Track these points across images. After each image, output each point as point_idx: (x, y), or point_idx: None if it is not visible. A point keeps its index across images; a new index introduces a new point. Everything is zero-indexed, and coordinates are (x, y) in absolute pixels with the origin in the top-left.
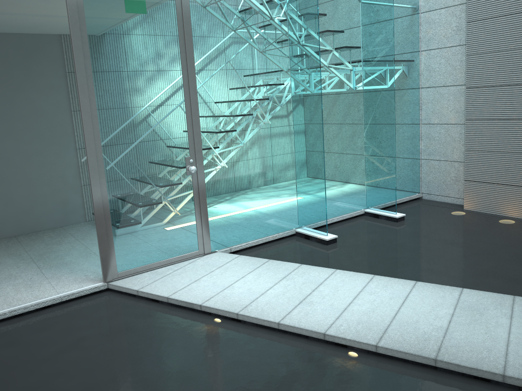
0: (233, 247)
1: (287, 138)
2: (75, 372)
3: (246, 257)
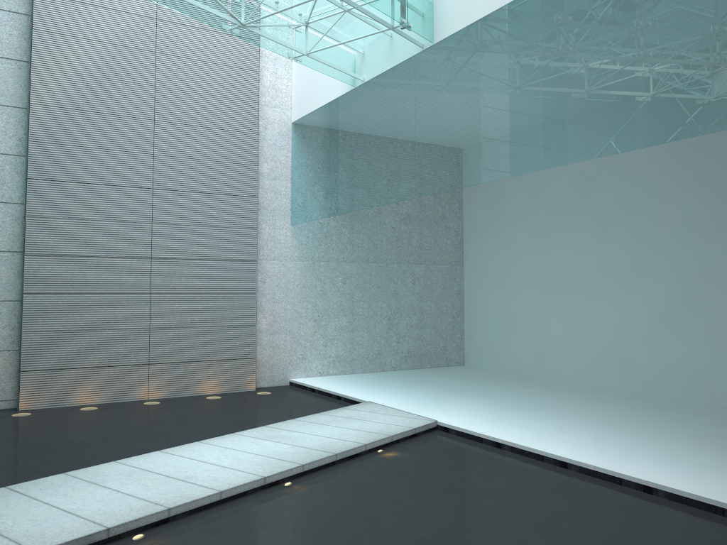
0: None
1: None
2: None
3: None
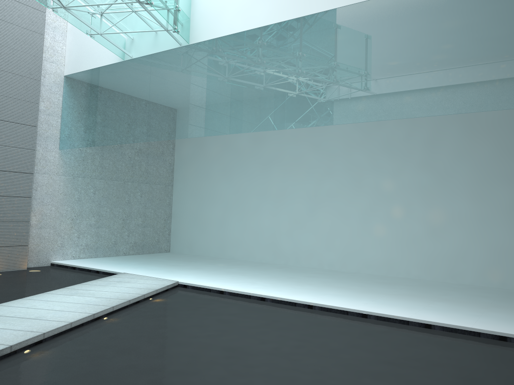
0: None
1: None
2: (119, 384)
3: None
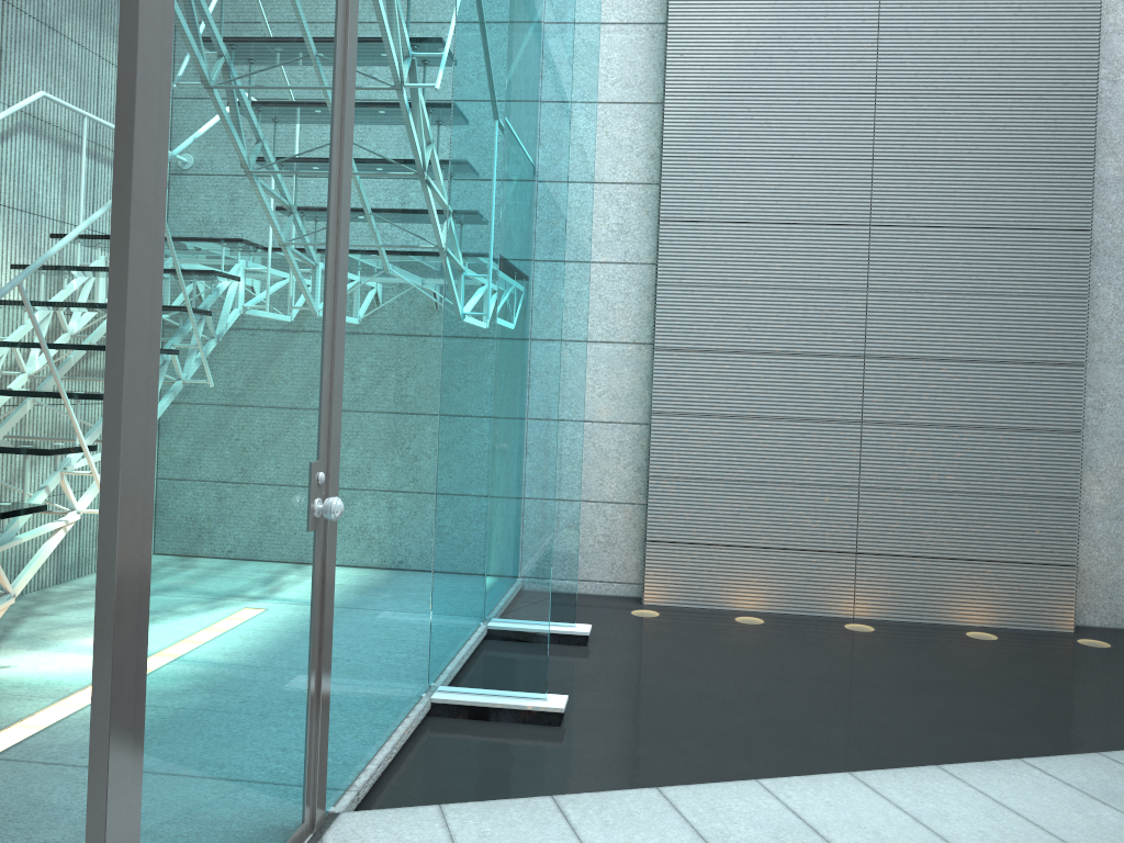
0: (357, 784)
1: (432, 424)
2: None
3: (476, 807)
